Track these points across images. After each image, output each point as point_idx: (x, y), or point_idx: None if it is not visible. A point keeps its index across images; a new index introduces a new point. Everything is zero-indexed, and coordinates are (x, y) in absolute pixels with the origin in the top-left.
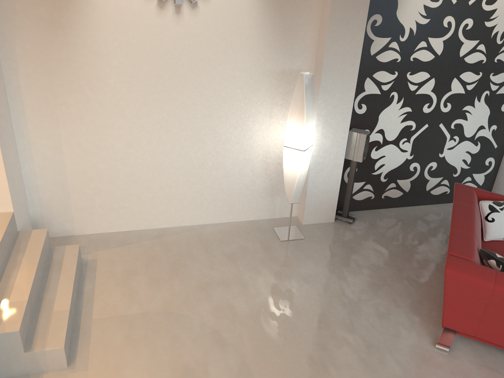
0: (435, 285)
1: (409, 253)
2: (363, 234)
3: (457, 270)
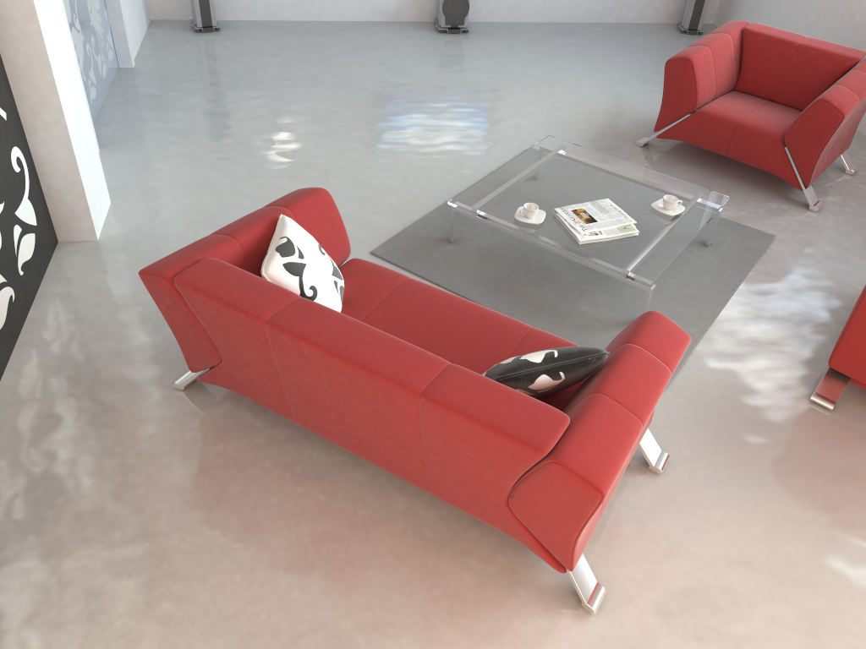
0: (369, 509)
1: (221, 510)
2: (75, 601)
3: (609, 468)
